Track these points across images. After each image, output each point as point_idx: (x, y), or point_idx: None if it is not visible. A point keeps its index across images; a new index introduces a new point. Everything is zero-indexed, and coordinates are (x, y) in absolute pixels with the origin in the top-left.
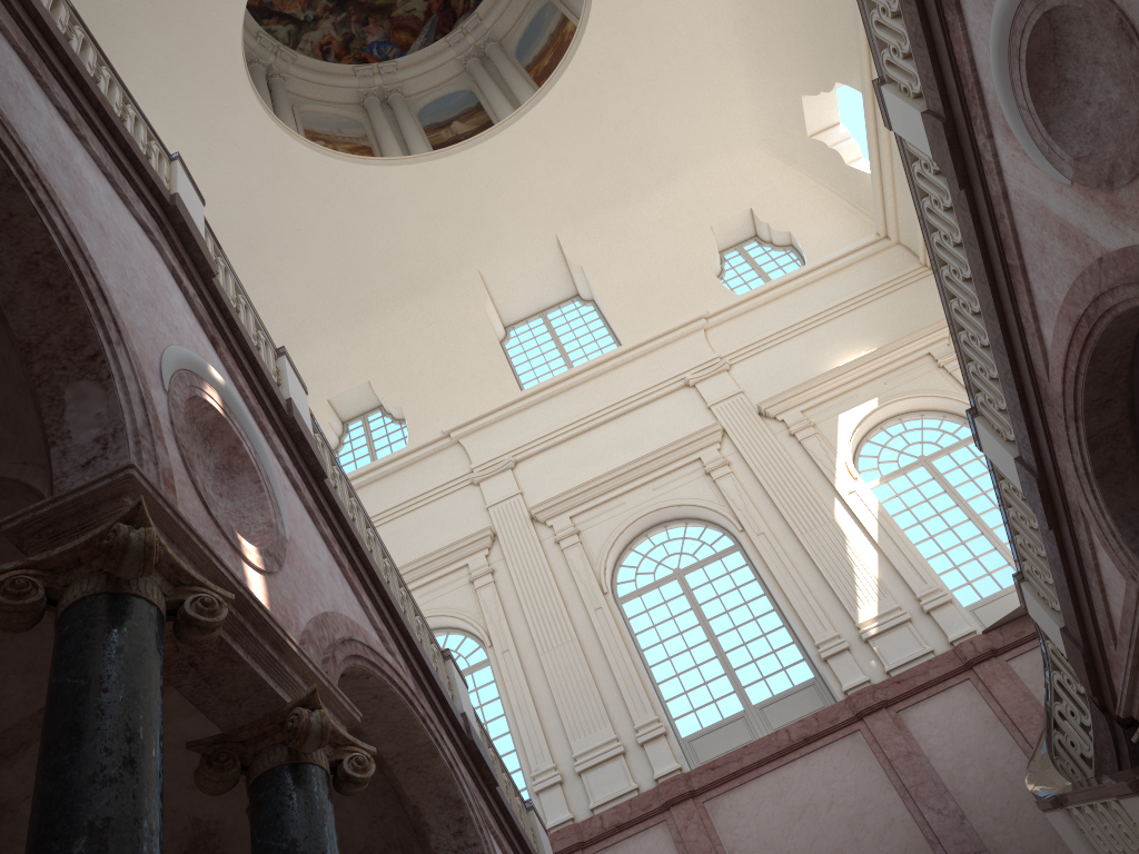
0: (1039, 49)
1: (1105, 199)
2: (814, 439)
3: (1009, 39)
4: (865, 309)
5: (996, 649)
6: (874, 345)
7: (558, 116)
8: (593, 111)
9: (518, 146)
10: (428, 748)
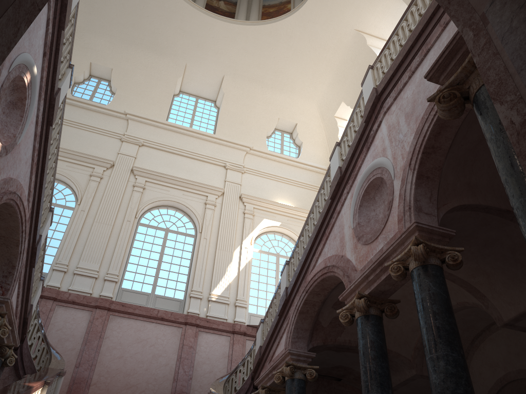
0: (374, 184)
1: (355, 241)
2: (249, 220)
3: (370, 173)
4: (303, 190)
5: (246, 333)
6: (295, 204)
7: (258, 36)
8: (271, 45)
9: (235, 34)
10: (16, 242)
